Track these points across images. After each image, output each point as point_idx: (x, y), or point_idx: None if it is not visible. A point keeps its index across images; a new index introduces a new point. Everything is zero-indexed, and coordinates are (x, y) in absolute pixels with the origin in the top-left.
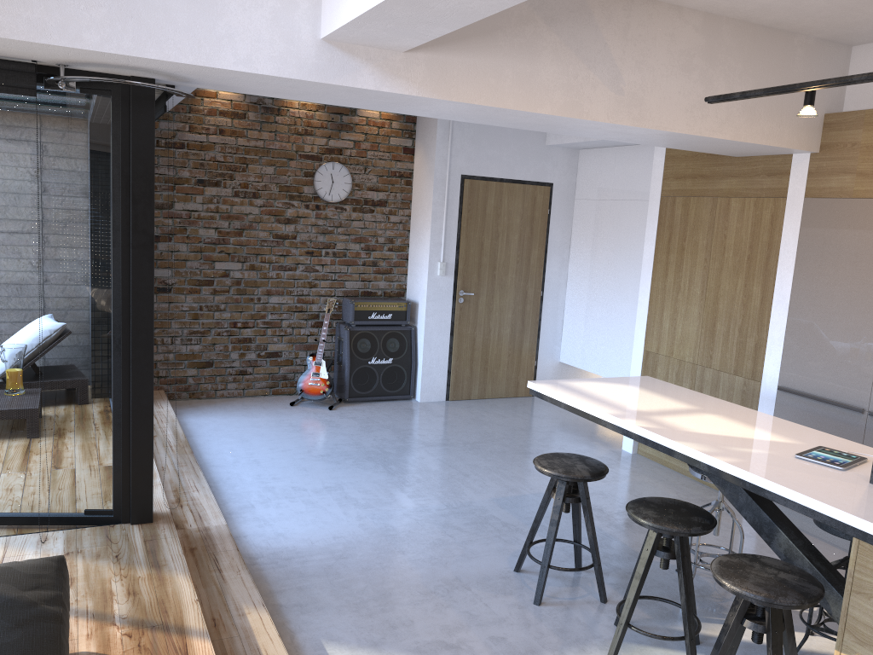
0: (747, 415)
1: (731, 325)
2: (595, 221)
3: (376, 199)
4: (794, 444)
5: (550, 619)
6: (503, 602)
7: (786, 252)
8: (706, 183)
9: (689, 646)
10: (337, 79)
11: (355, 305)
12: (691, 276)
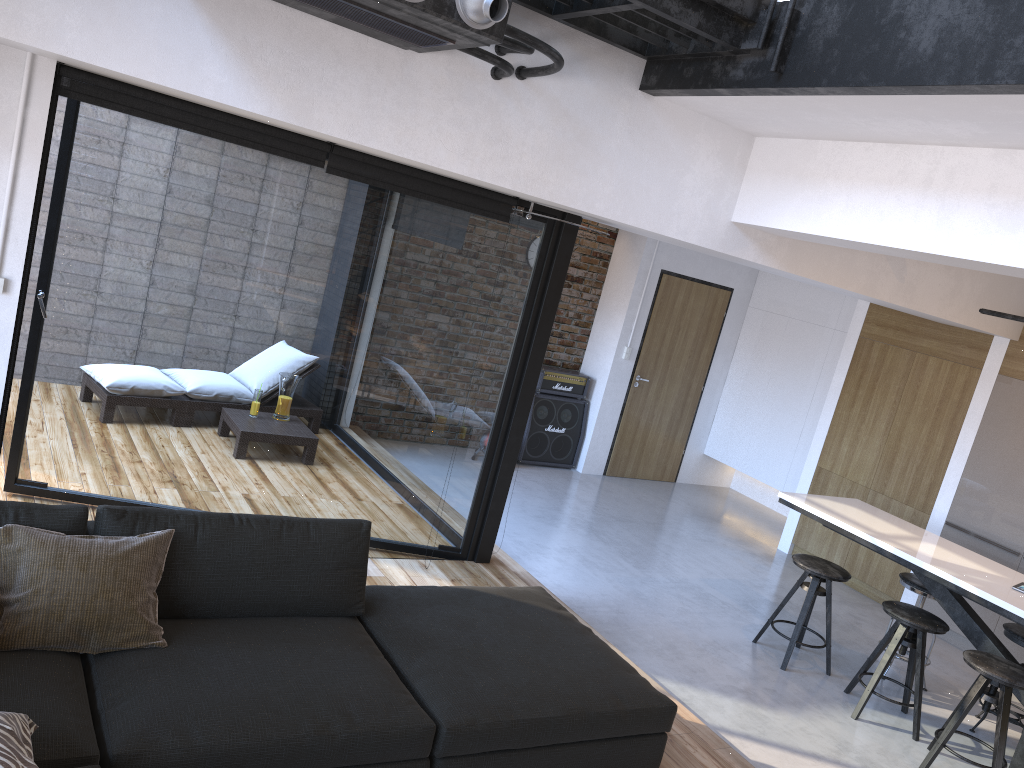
0: (956, 548)
1: (910, 462)
2: (768, 332)
3: (575, 276)
4: (1003, 578)
5: (798, 681)
6: (758, 664)
7: (973, 413)
8: (907, 337)
9: (917, 711)
10: (732, 251)
11: (544, 374)
12: (878, 413)
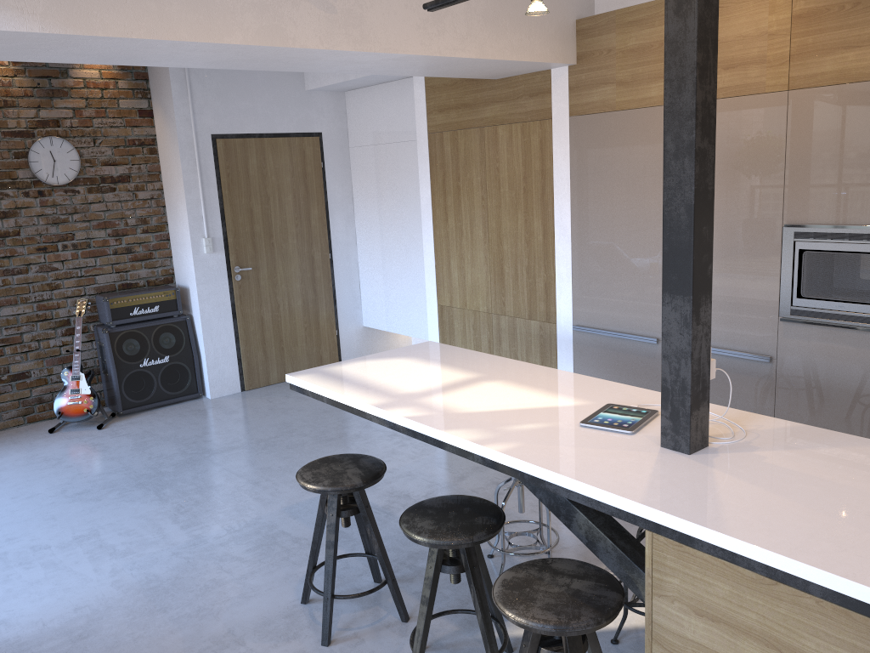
0: (533, 375)
1: (519, 266)
2: (373, 169)
3: (116, 175)
4: (580, 407)
5: None
6: (284, 652)
7: (560, 179)
8: (470, 113)
9: None
10: None
11: (111, 303)
12: (472, 218)
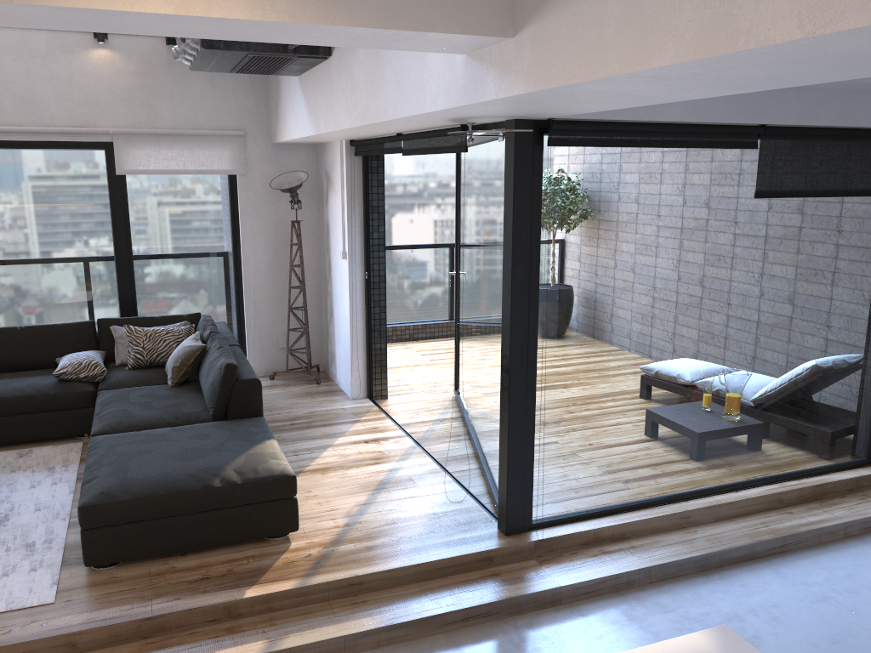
0: None
1: None
2: None
3: None
4: None
5: None
6: None
7: None
8: None
9: None
10: (474, 97)
11: None
12: None
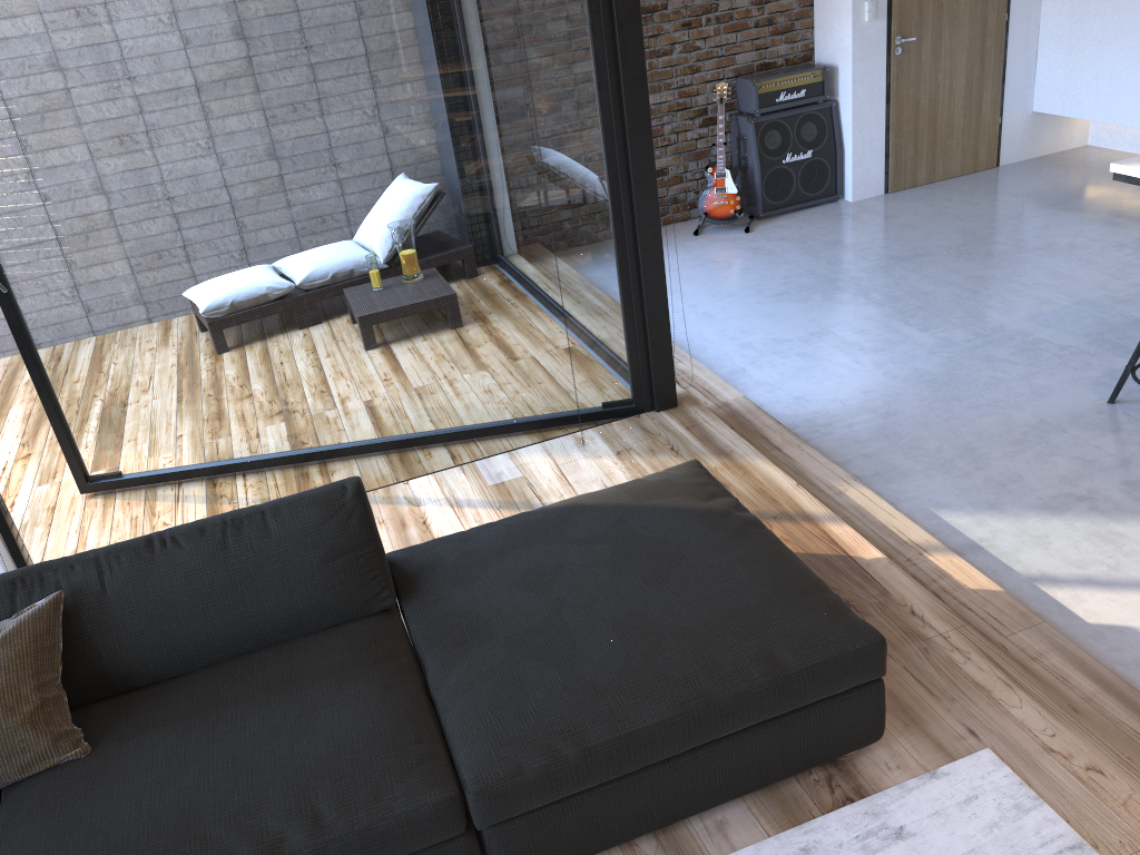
0: None
1: None
2: None
3: None
4: None
5: None
6: (1115, 441)
7: None
8: None
9: None
10: None
11: (758, 87)
12: None
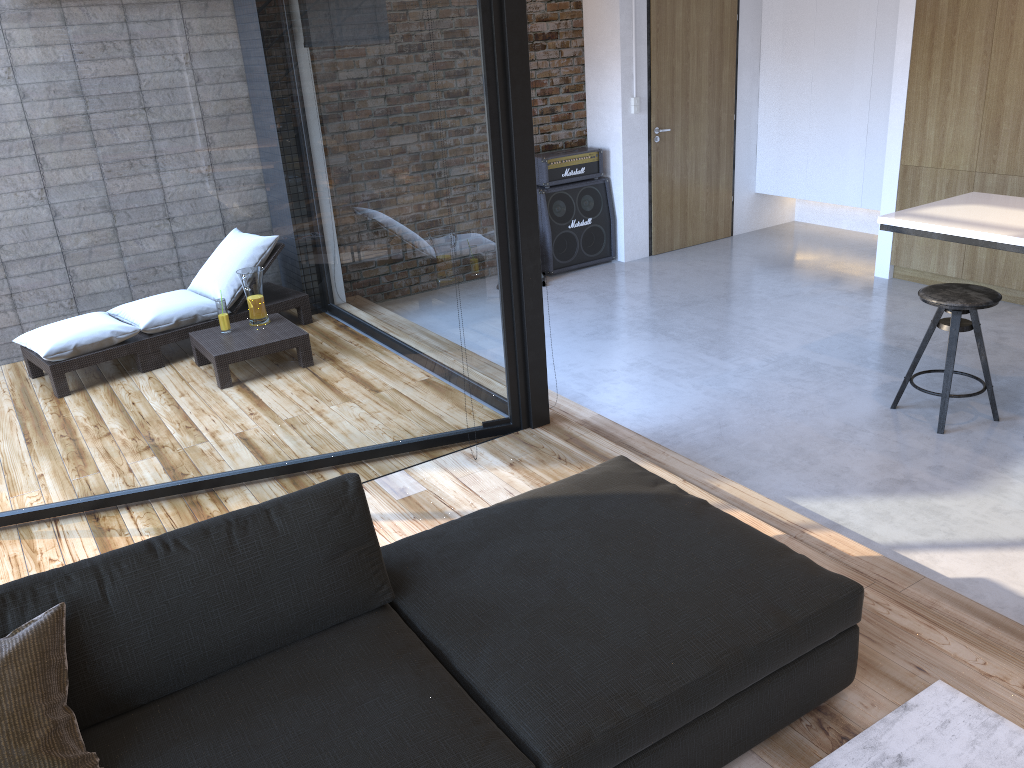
0: None
1: (1022, 123)
2: (795, 21)
3: (546, 32)
4: None
5: (964, 443)
6: (909, 437)
7: None
8: None
9: None
10: None
11: (548, 164)
12: (965, 74)
